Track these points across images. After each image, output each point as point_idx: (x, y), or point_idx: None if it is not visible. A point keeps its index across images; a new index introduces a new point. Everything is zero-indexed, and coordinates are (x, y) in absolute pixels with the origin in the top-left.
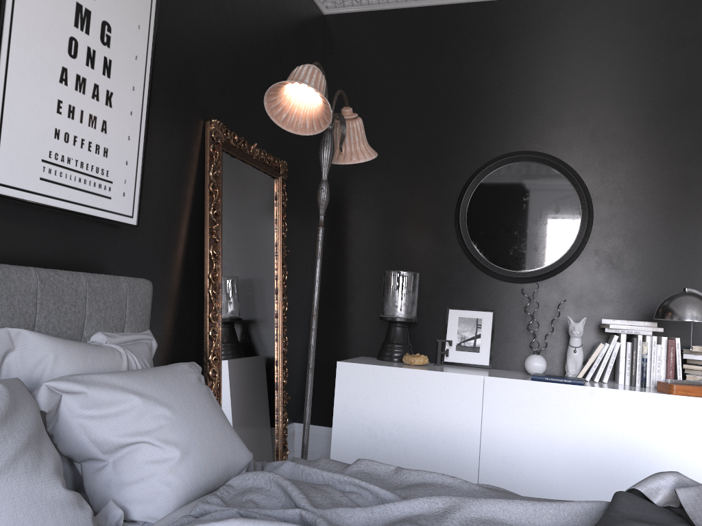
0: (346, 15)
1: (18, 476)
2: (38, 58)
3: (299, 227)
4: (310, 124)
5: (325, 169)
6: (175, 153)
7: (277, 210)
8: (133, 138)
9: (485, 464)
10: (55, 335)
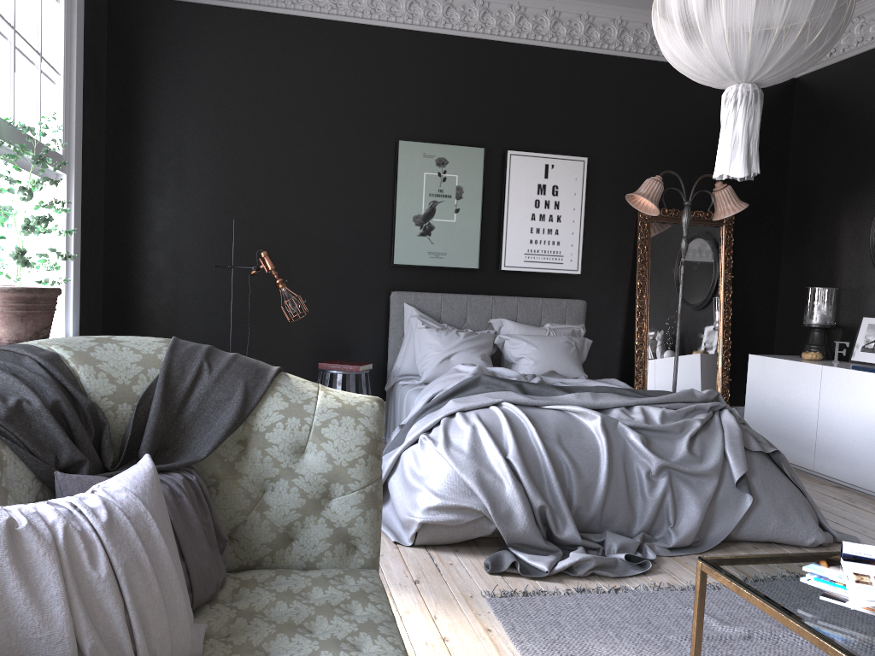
0: (809, 75)
1: (467, 353)
2: (520, 214)
3: (765, 256)
4: (656, 209)
5: (683, 229)
6: (612, 231)
7: (720, 249)
8: (575, 233)
9: (819, 430)
10: (525, 323)
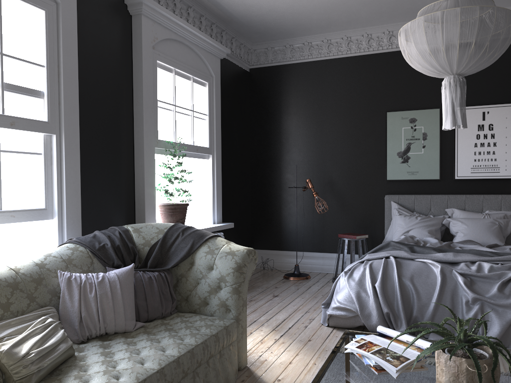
0: None
1: (419, 229)
2: (466, 144)
3: None
4: None
5: None
6: None
7: None
8: (508, 152)
9: None
10: (471, 210)
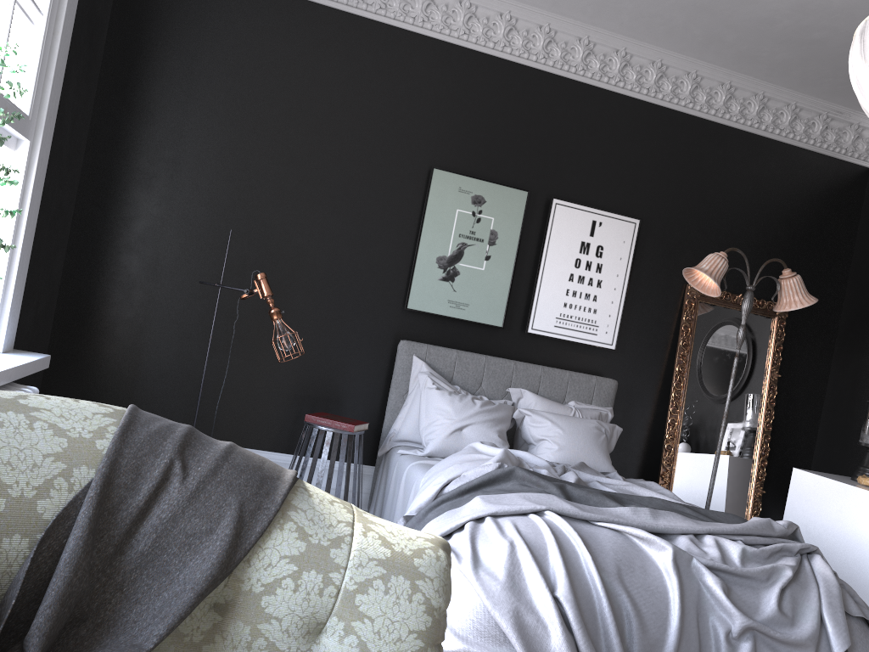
0: None
1: (483, 426)
2: (557, 272)
3: (815, 357)
4: (716, 290)
5: (742, 317)
6: (655, 306)
7: (769, 343)
8: (615, 302)
9: None
10: (547, 397)
